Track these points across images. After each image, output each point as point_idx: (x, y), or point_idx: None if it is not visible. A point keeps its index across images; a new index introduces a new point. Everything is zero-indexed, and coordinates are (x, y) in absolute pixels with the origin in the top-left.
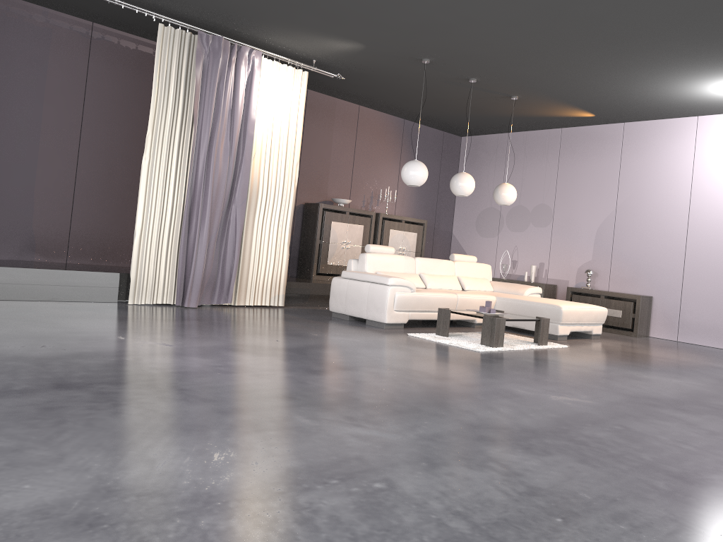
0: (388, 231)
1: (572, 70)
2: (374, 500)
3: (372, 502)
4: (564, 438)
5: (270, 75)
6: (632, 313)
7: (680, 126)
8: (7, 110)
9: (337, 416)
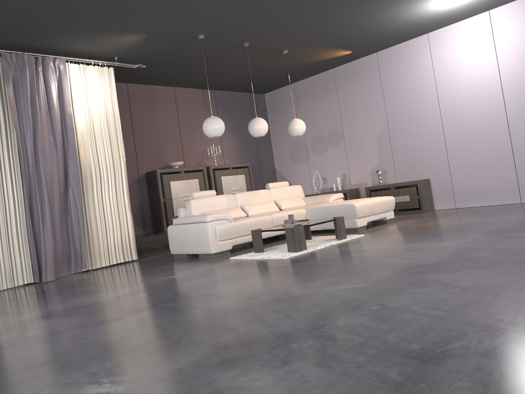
0: (220, 178)
1: (317, 17)
2: None
3: None
4: (314, 337)
5: (79, 77)
6: (417, 195)
7: (417, 44)
8: None
9: (80, 374)
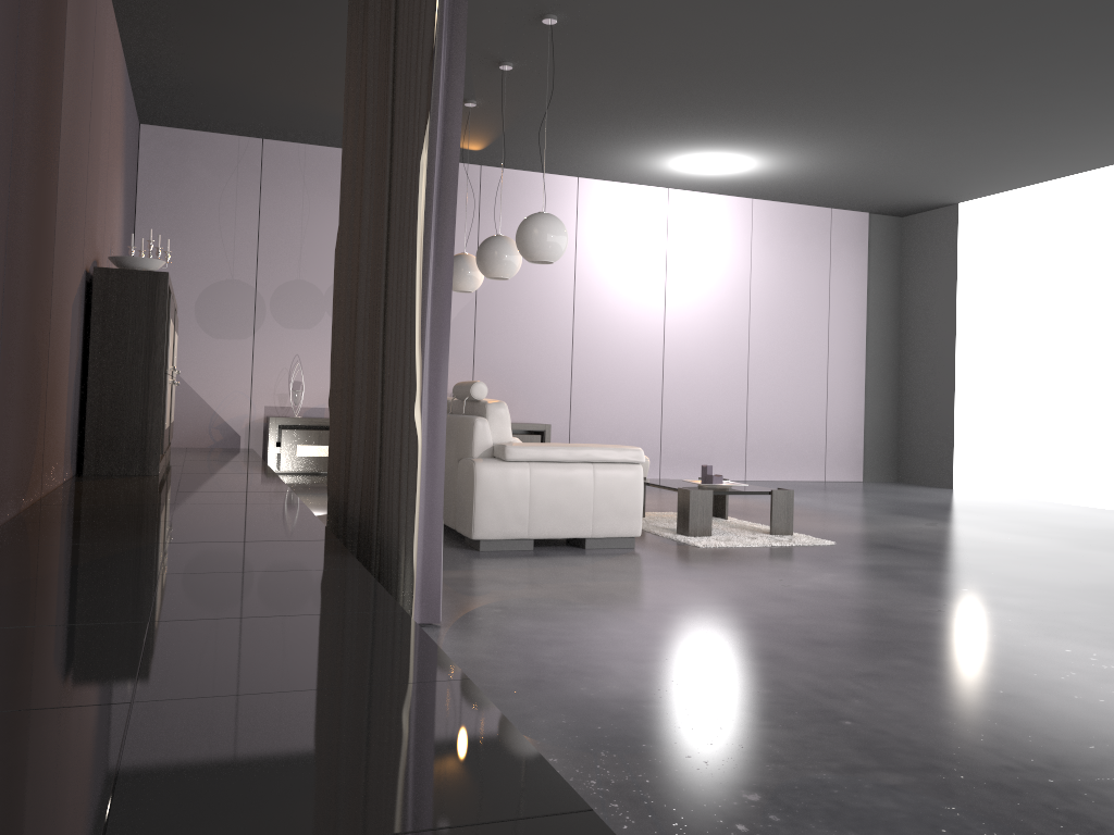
0: (175, 336)
1: (649, 100)
2: None
3: None
4: None
5: None
6: None
7: (558, 187)
8: None
9: None
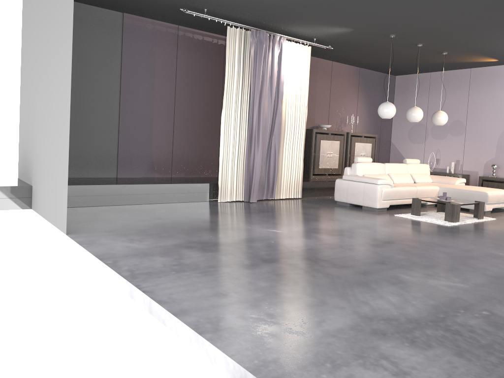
0: (354, 144)
1: (493, 36)
2: (492, 320)
3: (491, 321)
4: None
5: (289, 51)
6: None
7: None
8: (135, 86)
9: (420, 273)
